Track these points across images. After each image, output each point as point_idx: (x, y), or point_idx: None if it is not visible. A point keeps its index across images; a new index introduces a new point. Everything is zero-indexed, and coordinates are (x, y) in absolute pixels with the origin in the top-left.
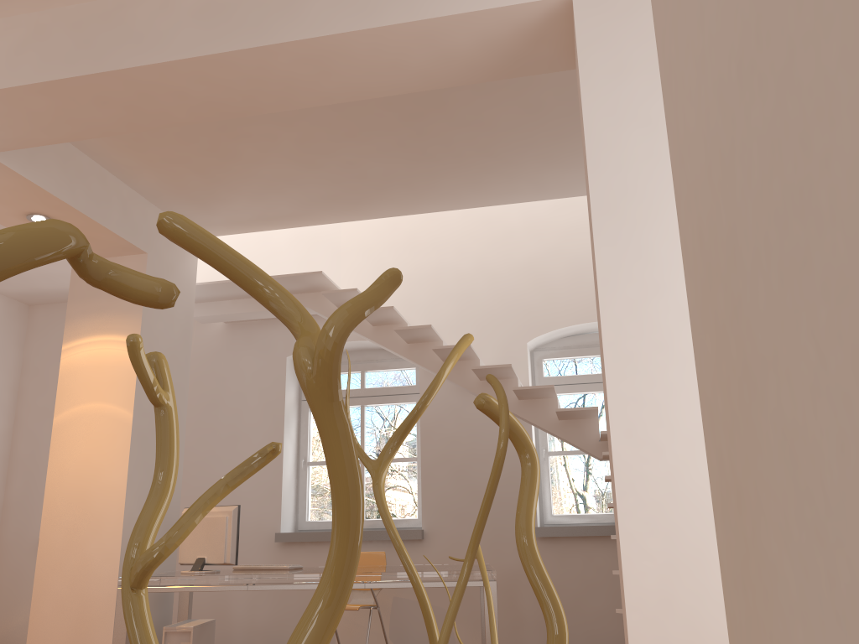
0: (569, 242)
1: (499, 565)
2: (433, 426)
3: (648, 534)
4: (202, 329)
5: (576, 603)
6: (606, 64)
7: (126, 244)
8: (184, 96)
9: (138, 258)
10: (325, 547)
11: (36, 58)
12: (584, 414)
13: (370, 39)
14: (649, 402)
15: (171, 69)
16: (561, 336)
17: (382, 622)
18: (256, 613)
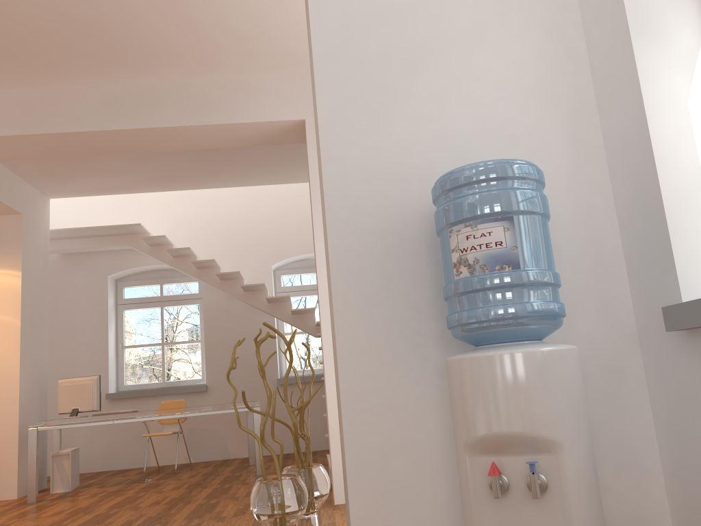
0: (297, 203)
1: None
2: (212, 320)
3: None
4: None
5: None
6: None
7: (9, 209)
8: (86, 144)
9: (16, 217)
10: (141, 400)
11: None
12: (307, 311)
13: (201, 128)
14: None
15: (84, 134)
16: (292, 261)
17: (185, 441)
18: (93, 446)
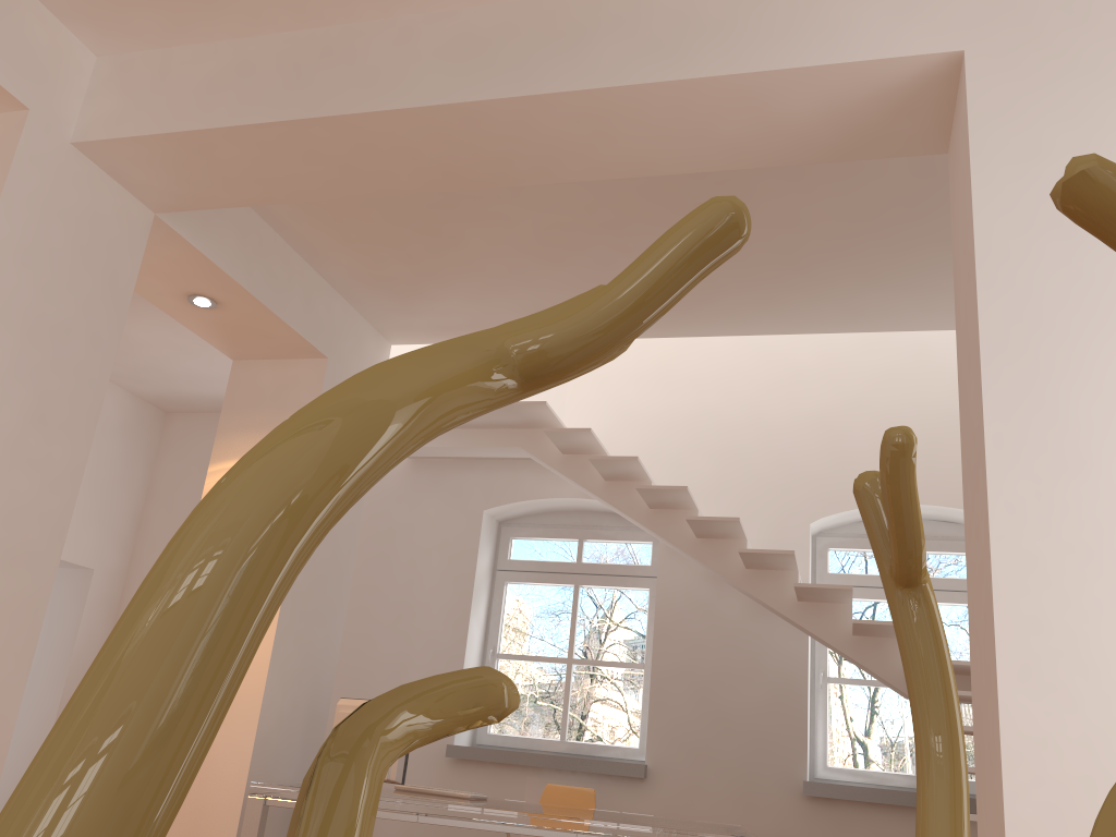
0: (878, 393)
1: (749, 828)
2: (671, 624)
3: (1049, 827)
4: None
5: None
6: (1010, 146)
7: (303, 344)
8: (414, 155)
9: (316, 363)
10: (511, 772)
11: (235, 95)
12: (891, 631)
13: (672, 95)
14: (1059, 630)
15: (404, 118)
16: (857, 519)
17: None
18: None
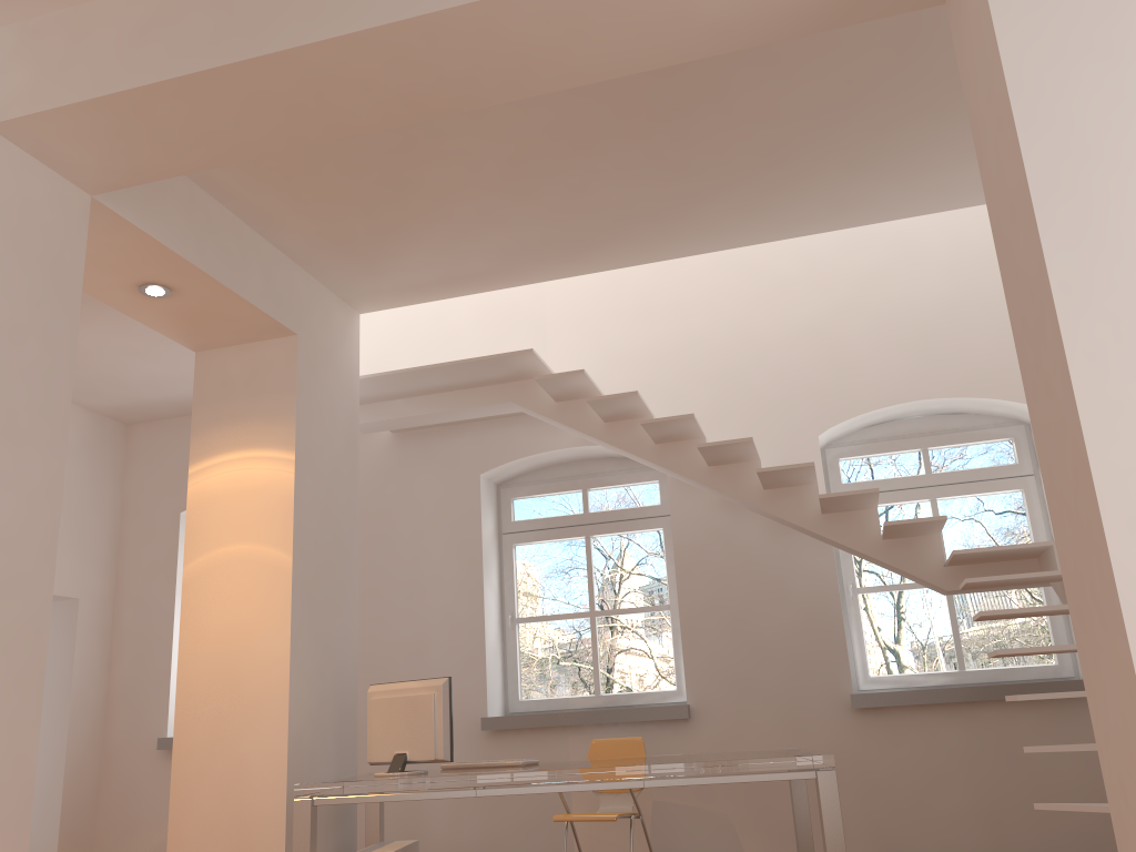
0: (868, 293)
1: None
2: (692, 559)
3: None
4: (361, 444)
5: (919, 800)
6: None
7: (270, 322)
8: (371, 86)
9: (286, 342)
10: (551, 734)
11: (163, 45)
12: (923, 529)
13: None
14: None
15: (357, 44)
16: (864, 425)
17: (647, 837)
18: (461, 830)
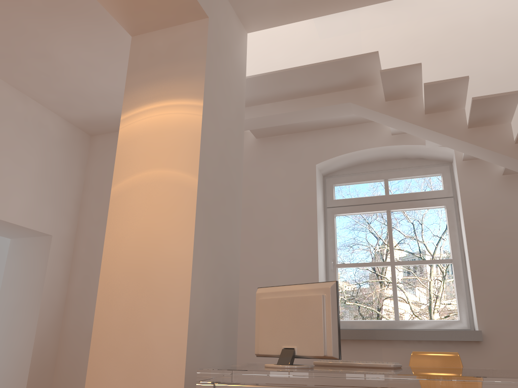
0: None
1: None
2: (479, 224)
3: None
4: None
5: None
6: None
7: None
8: None
9: (199, 24)
10: (368, 346)
11: None
12: None
13: None
14: None
15: None
16: None
17: None
18: None
